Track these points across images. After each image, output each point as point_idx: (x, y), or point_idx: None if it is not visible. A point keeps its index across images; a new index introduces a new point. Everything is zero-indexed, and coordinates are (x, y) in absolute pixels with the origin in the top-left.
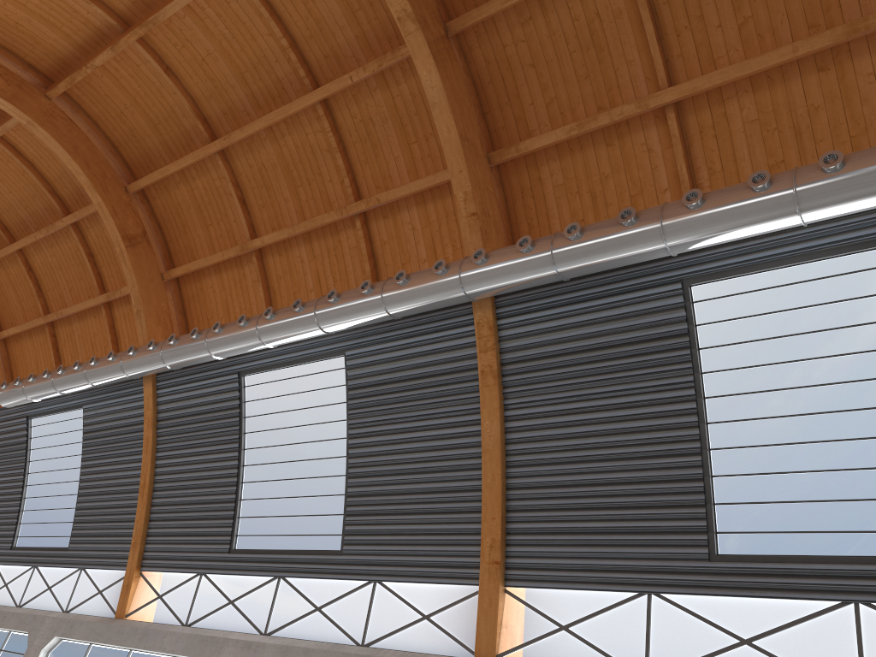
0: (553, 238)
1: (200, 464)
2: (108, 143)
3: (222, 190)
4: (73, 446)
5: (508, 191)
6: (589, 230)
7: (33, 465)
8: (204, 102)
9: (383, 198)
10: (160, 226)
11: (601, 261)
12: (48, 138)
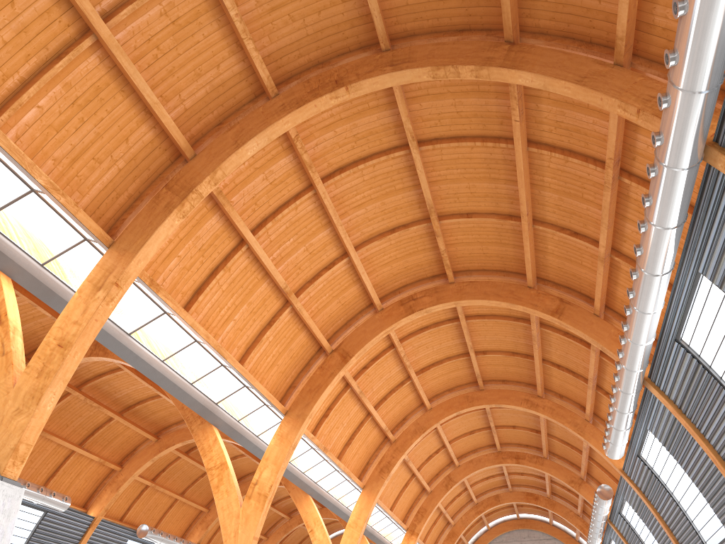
0: (668, 77)
1: (723, 420)
2: (499, 273)
3: (561, 238)
4: (669, 458)
5: (661, 59)
6: (675, 45)
7: (669, 486)
8: (498, 208)
9: (611, 154)
10: (567, 287)
11: (708, 52)
12: (469, 302)
